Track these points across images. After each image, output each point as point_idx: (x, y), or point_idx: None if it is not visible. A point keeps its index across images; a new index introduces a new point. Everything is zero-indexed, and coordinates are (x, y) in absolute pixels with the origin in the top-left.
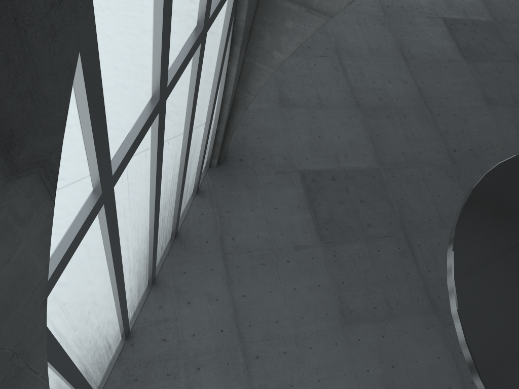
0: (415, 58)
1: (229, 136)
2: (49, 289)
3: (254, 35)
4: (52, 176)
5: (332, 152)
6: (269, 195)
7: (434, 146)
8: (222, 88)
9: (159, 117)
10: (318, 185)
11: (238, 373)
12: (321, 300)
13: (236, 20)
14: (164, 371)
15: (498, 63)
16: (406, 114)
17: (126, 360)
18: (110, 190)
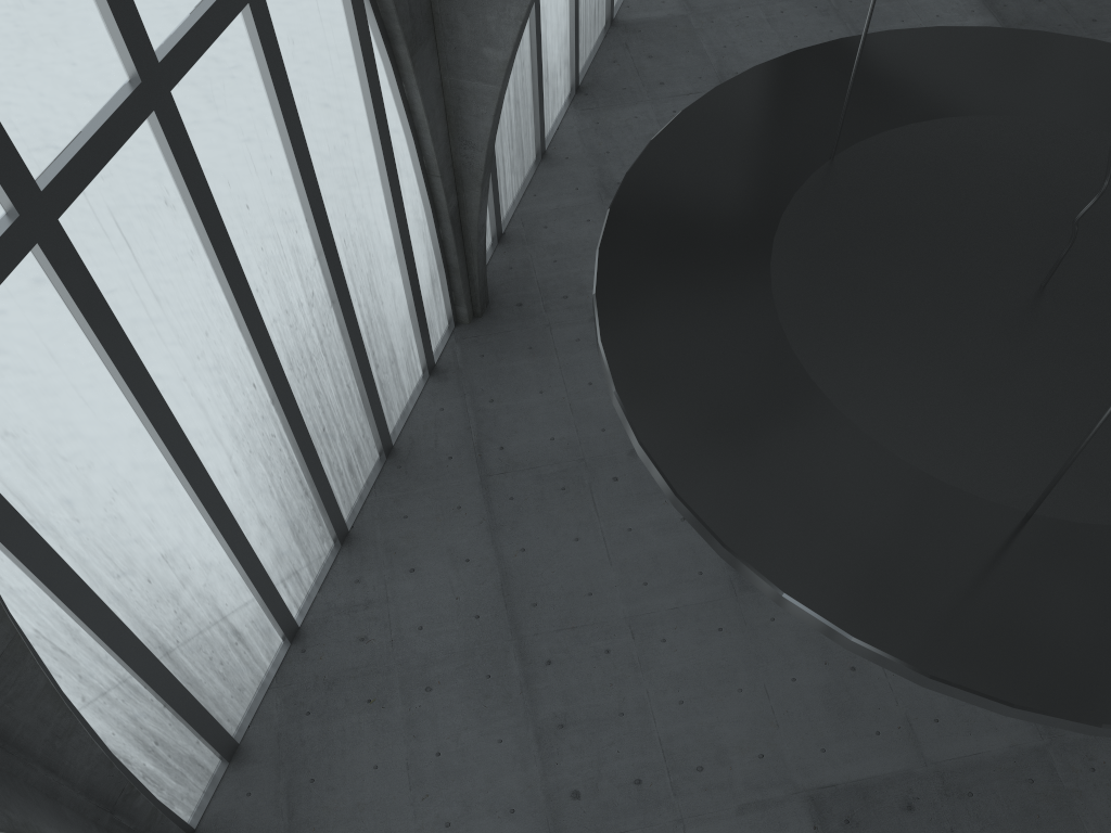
0: None
1: (472, 251)
2: None
3: (441, 25)
4: None
5: None
6: (577, 362)
7: None
8: (411, 142)
9: (161, 121)
10: None
11: (510, 693)
12: (686, 546)
13: None
14: (363, 695)
15: (1106, 37)
16: None
17: (292, 678)
18: (48, 221)
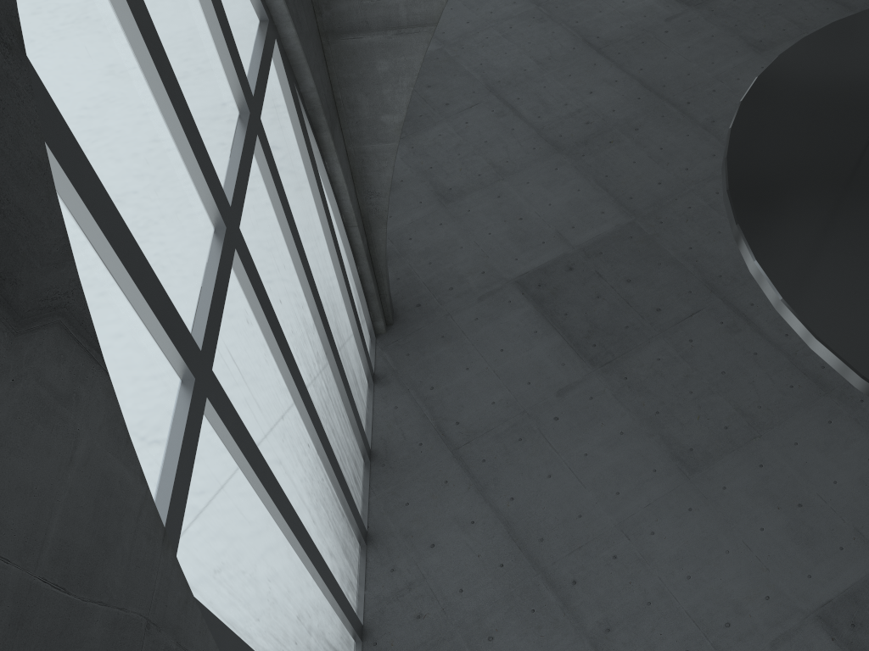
0: (613, 41)
1: (382, 275)
2: (175, 537)
3: (343, 107)
4: (86, 331)
5: (551, 231)
6: (484, 336)
7: (703, 150)
8: (334, 205)
9: (239, 255)
10: (550, 288)
11: (556, 618)
12: (634, 453)
13: (303, 94)
14: None
15: None
16: (637, 126)
17: None
18: (208, 374)
